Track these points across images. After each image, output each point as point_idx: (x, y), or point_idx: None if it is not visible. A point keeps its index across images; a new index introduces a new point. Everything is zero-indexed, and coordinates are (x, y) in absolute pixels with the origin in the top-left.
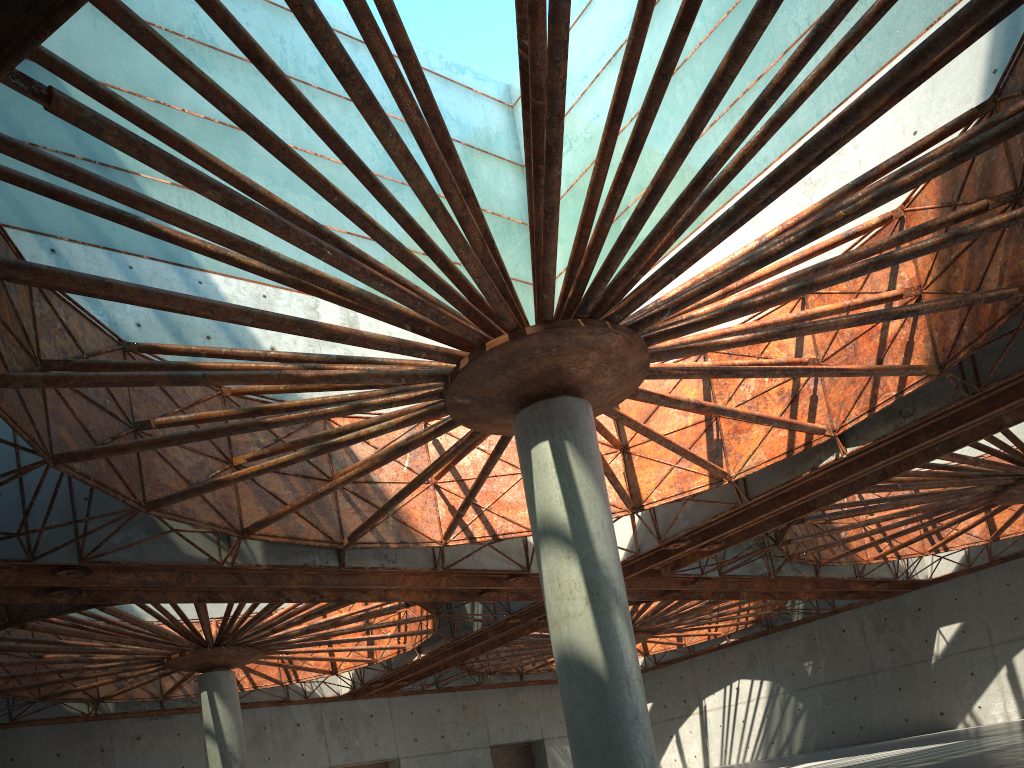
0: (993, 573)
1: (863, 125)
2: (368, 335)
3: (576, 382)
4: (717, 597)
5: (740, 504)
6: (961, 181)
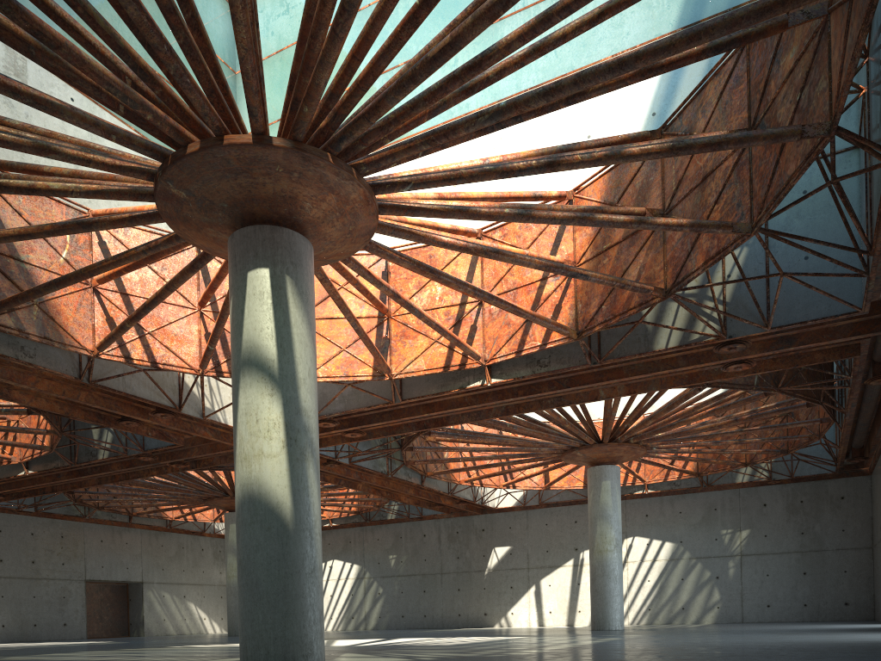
0: (538, 514)
1: (608, 88)
2: (88, 59)
3: (306, 221)
4: (339, 483)
5: (394, 402)
6: (623, 188)
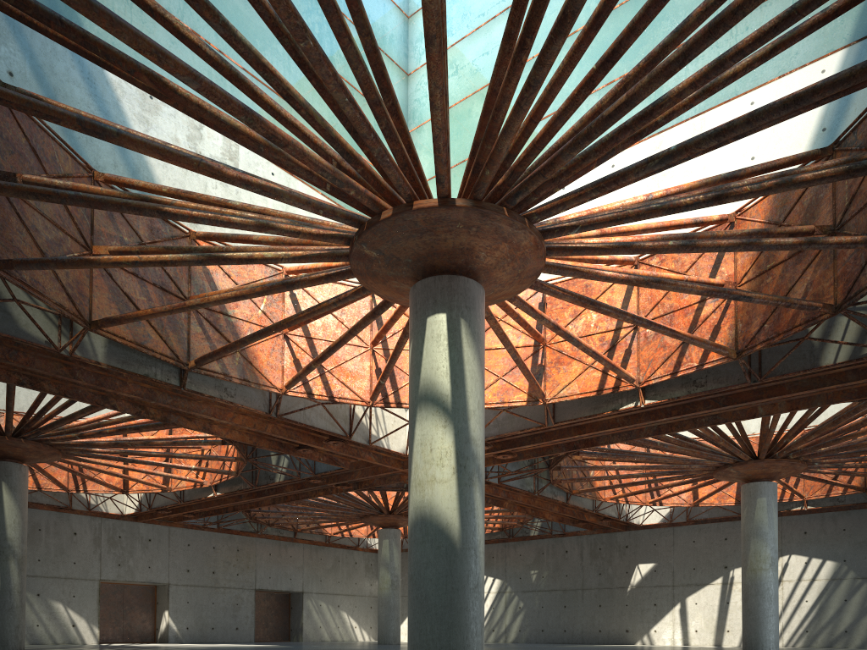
0: (685, 531)
1: (780, 119)
2: (307, 151)
3: (480, 268)
4: (486, 501)
5: (546, 425)
6: (789, 207)
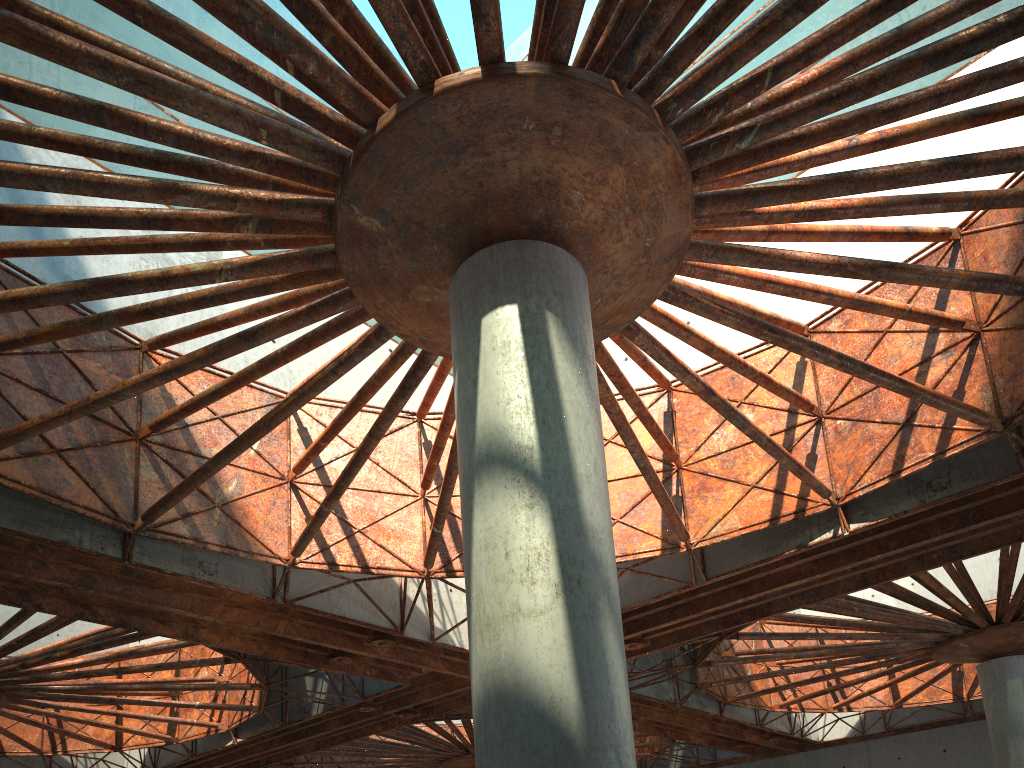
0: (884, 744)
1: None
2: None
3: (574, 230)
4: None
5: (694, 584)
6: None
